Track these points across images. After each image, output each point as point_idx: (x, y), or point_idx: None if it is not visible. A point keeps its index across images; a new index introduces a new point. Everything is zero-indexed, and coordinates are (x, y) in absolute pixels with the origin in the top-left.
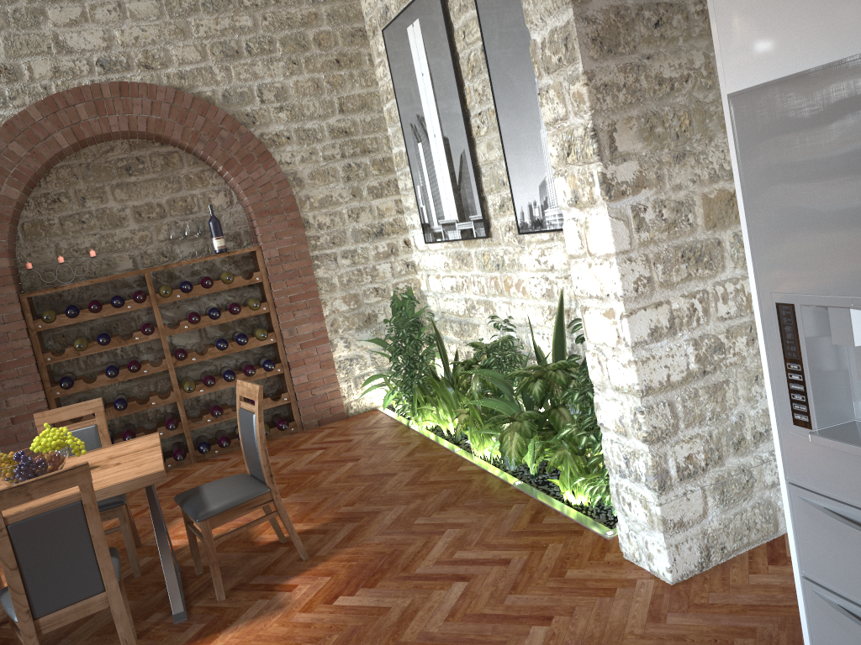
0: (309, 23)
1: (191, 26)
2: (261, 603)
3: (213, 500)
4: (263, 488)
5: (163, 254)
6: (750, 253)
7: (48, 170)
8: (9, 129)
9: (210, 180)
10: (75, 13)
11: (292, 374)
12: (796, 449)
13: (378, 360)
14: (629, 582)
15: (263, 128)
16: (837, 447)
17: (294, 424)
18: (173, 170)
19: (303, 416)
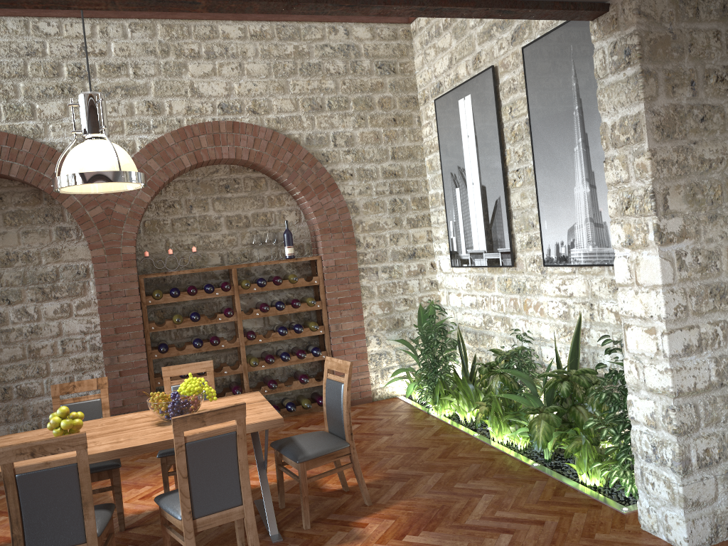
0: (376, 90)
1: (289, 84)
2: (341, 534)
3: (307, 448)
4: (345, 443)
5: (244, 255)
6: None
7: (169, 182)
8: (150, 149)
9: (286, 202)
10: (207, 68)
11: None
12: None
13: (401, 357)
14: None
15: (333, 165)
16: None
17: None
18: (259, 191)
19: None
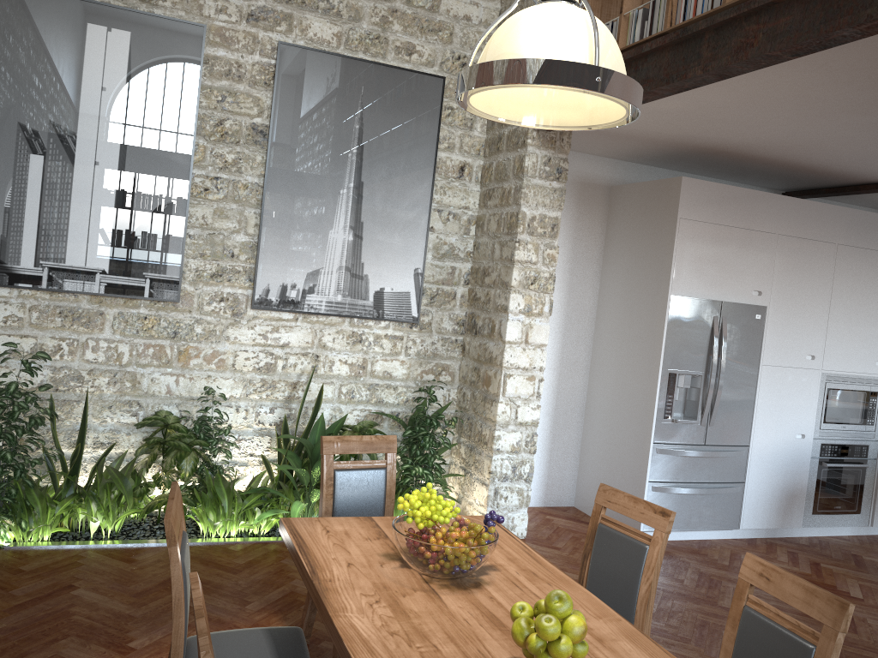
0: None
1: None
2: None
3: None
4: None
5: None
6: (663, 353)
7: None
8: None
9: None
10: None
11: None
12: (662, 428)
13: None
14: None
15: None
16: (687, 422)
17: None
18: None
19: None
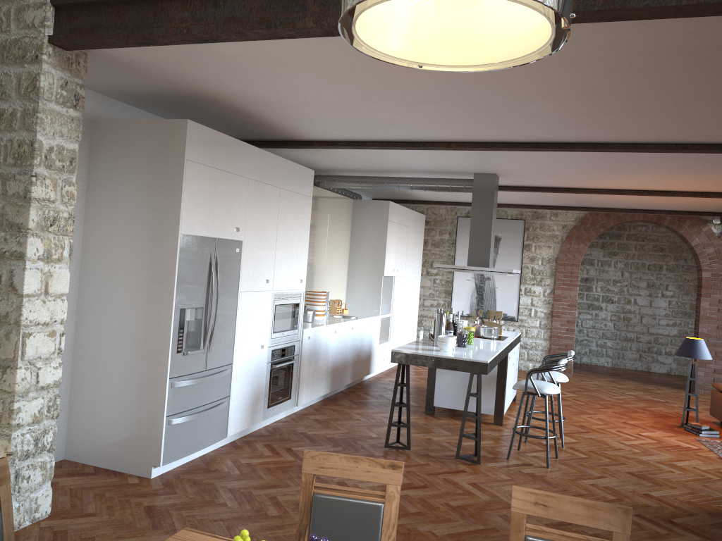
0: None
1: None
2: None
3: None
4: None
5: None
6: (176, 290)
7: None
8: None
9: None
10: None
11: None
12: (176, 362)
13: None
14: (45, 528)
15: None
16: (196, 352)
17: None
18: None
19: None
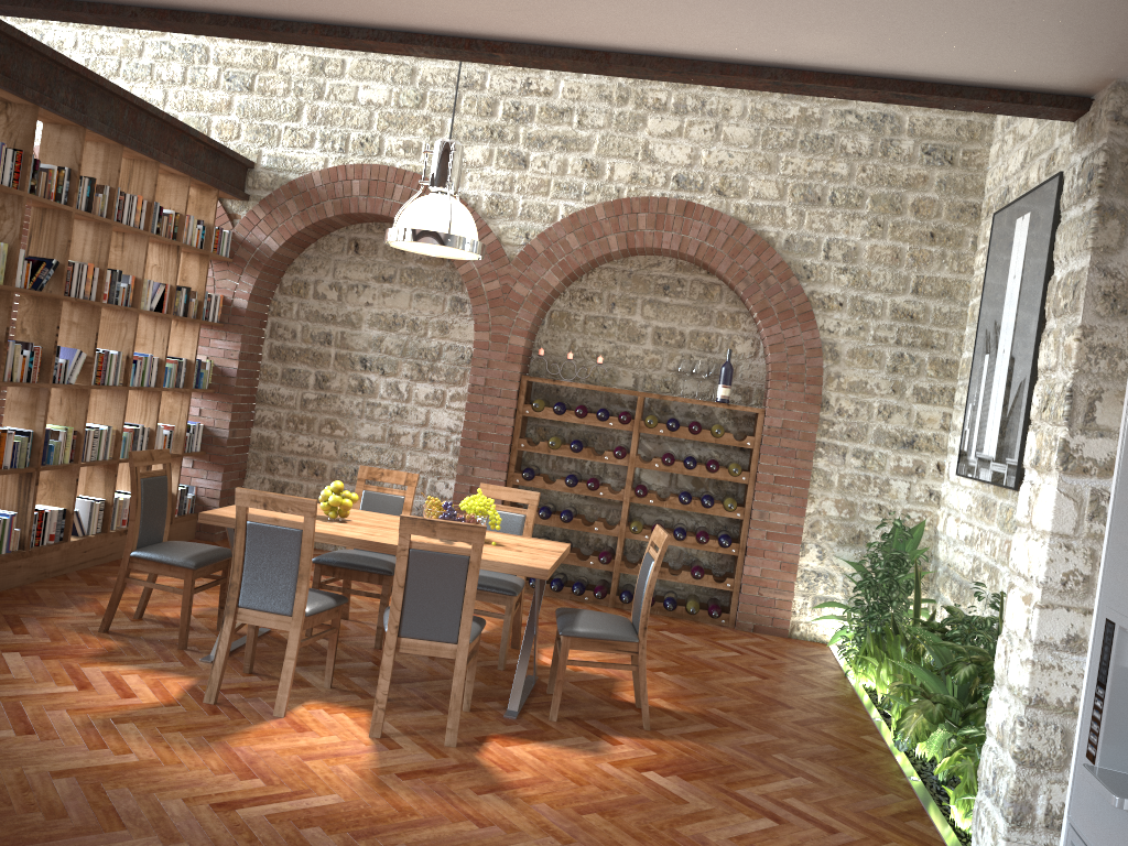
0: (913, 186)
1: (780, 161)
2: (582, 740)
3: (582, 624)
4: (632, 636)
5: (666, 383)
6: (1104, 558)
7: (593, 267)
8: (572, 221)
9: (742, 324)
10: (672, 126)
11: (745, 560)
12: (1080, 785)
13: (851, 589)
14: None
15: (816, 285)
16: (1093, 783)
17: (727, 617)
18: (709, 302)
19: (740, 612)
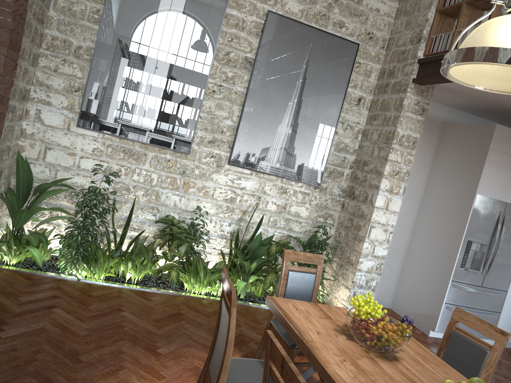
0: None
1: None
2: None
3: None
4: None
5: None
6: (466, 228)
7: None
8: None
9: None
10: None
11: None
12: (458, 272)
13: None
14: None
15: None
16: (474, 271)
17: None
18: None
19: None
